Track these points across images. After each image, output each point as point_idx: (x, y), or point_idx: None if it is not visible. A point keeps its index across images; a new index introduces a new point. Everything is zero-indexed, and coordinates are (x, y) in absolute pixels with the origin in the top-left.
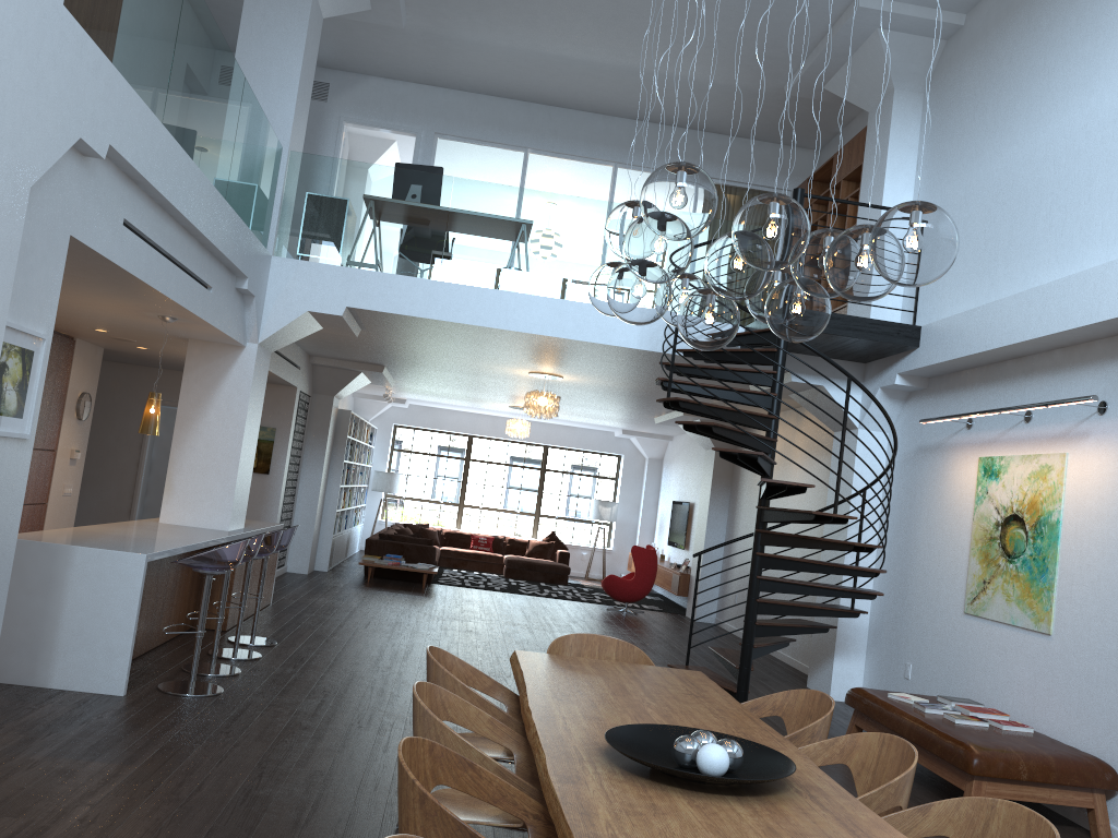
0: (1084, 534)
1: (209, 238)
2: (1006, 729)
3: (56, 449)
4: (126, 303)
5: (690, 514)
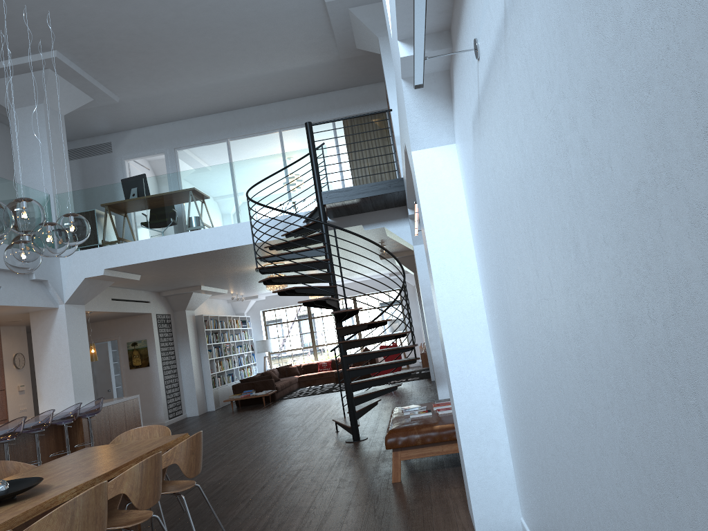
0: None
1: None
2: (441, 413)
3: (5, 388)
4: None
5: None
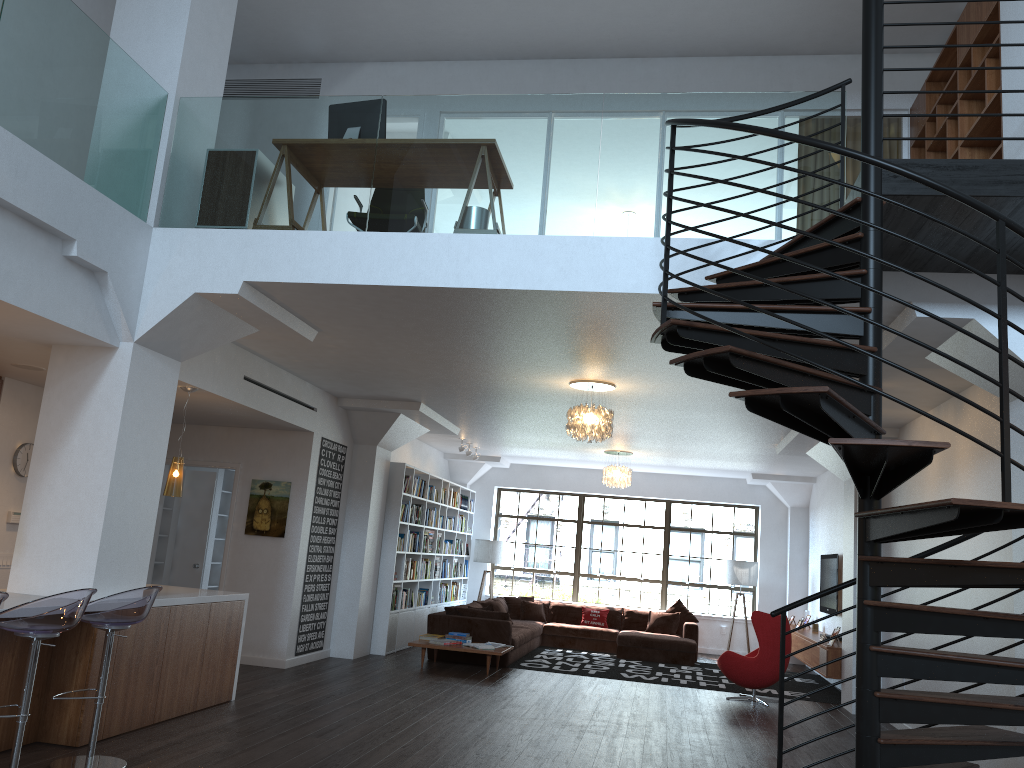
0: None
1: None
2: None
3: None
4: None
5: (841, 569)
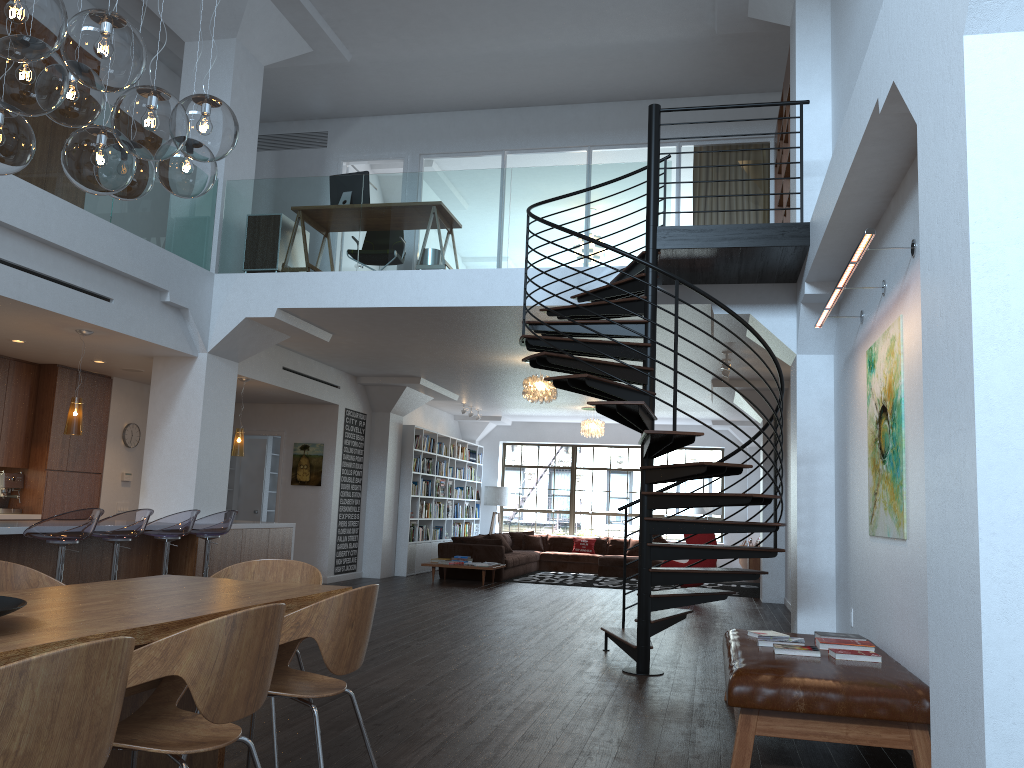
0: (914, 406)
1: (75, 250)
2: (841, 658)
3: (101, 472)
4: (31, 320)
5: None
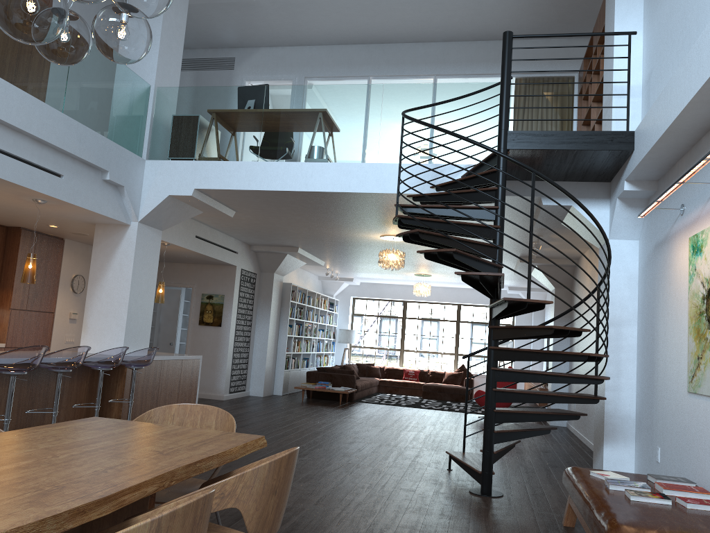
0: None
1: (32, 133)
2: (691, 508)
3: (54, 311)
4: None
5: None
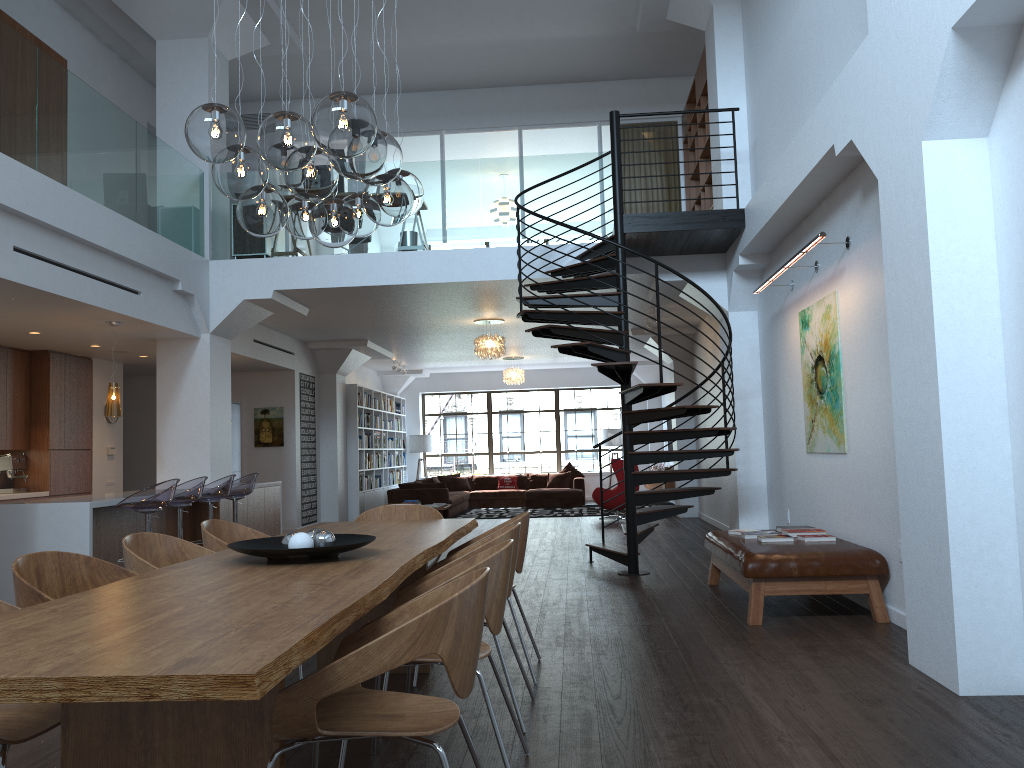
0: (852, 357)
1: (117, 252)
2: (808, 541)
3: (91, 448)
4: (71, 316)
5: None
